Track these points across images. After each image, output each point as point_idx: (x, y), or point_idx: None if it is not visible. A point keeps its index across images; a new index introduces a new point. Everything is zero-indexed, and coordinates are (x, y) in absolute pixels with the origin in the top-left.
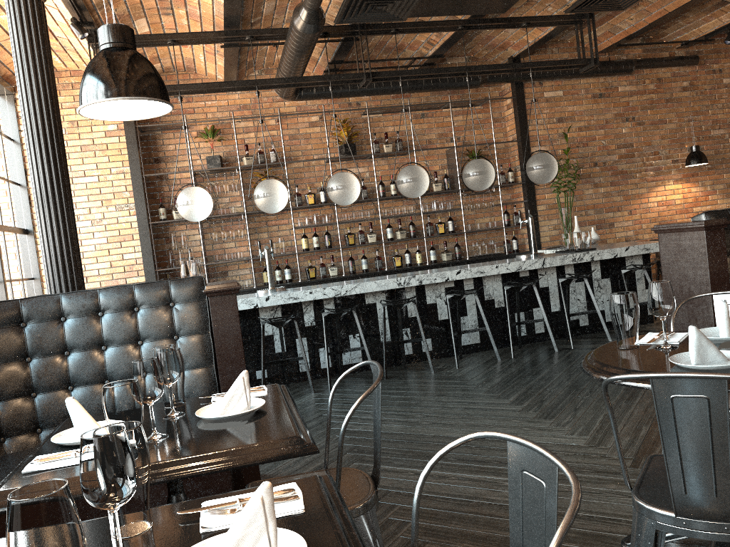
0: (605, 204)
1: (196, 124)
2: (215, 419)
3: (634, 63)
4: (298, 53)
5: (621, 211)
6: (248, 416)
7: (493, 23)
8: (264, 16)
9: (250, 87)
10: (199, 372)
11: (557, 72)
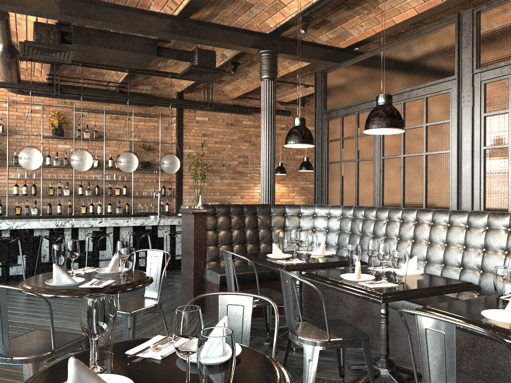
0: (227, 190)
1: None
2: None
3: (252, 109)
4: (4, 68)
5: (236, 196)
6: None
7: (148, 72)
8: None
9: None
10: None
11: None
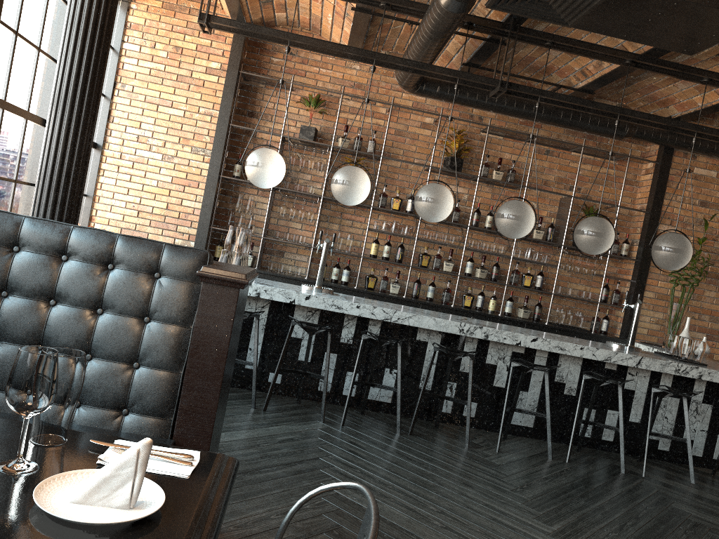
0: None
1: (303, 88)
2: (53, 516)
3: None
4: (432, 35)
5: None
6: (114, 529)
7: (669, 67)
8: None
9: (368, 59)
10: (160, 375)
11: (718, 149)
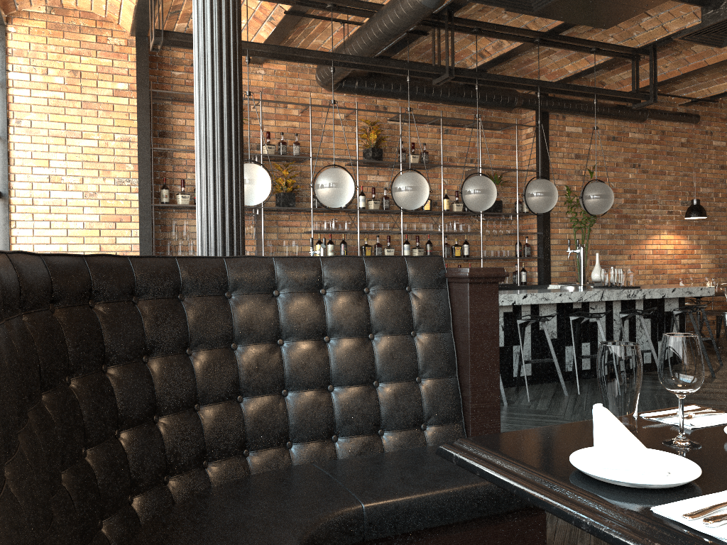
0: (609, 246)
1: None
2: None
3: (649, 111)
4: (392, 31)
5: (622, 255)
6: None
7: (570, 41)
8: None
9: (323, 61)
10: (443, 382)
11: (583, 108)
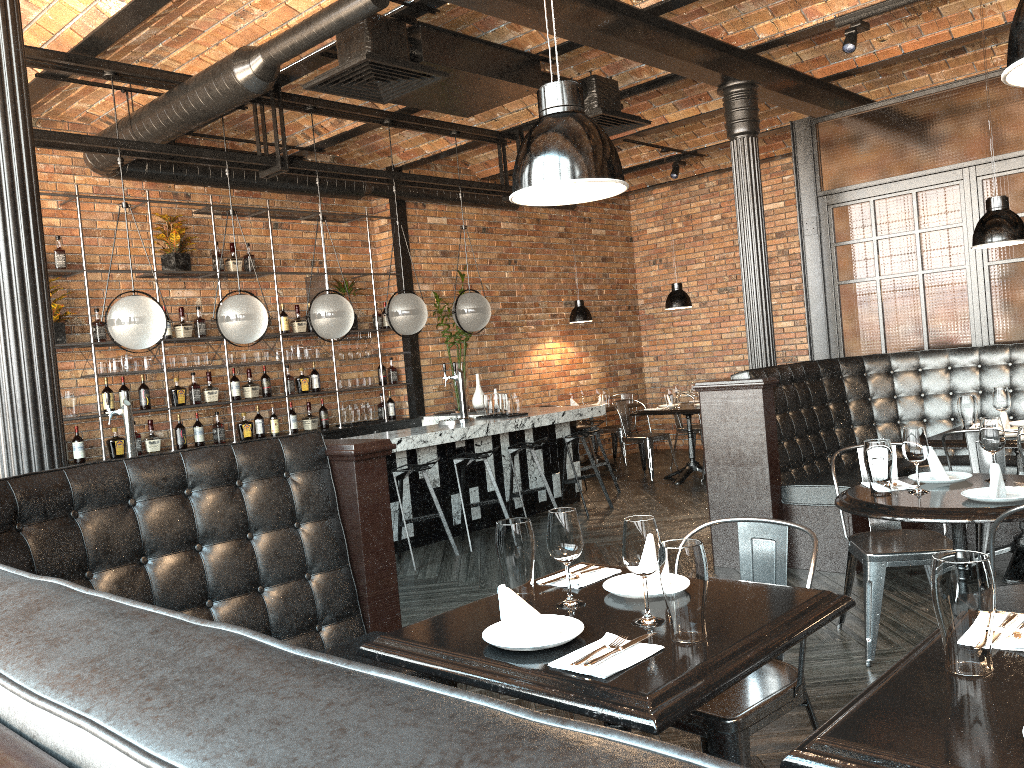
0: (490, 362)
1: None
2: None
3: None
4: (204, 114)
5: (506, 371)
6: None
7: (426, 124)
8: (125, 46)
9: (104, 149)
10: (336, 574)
11: (447, 194)
